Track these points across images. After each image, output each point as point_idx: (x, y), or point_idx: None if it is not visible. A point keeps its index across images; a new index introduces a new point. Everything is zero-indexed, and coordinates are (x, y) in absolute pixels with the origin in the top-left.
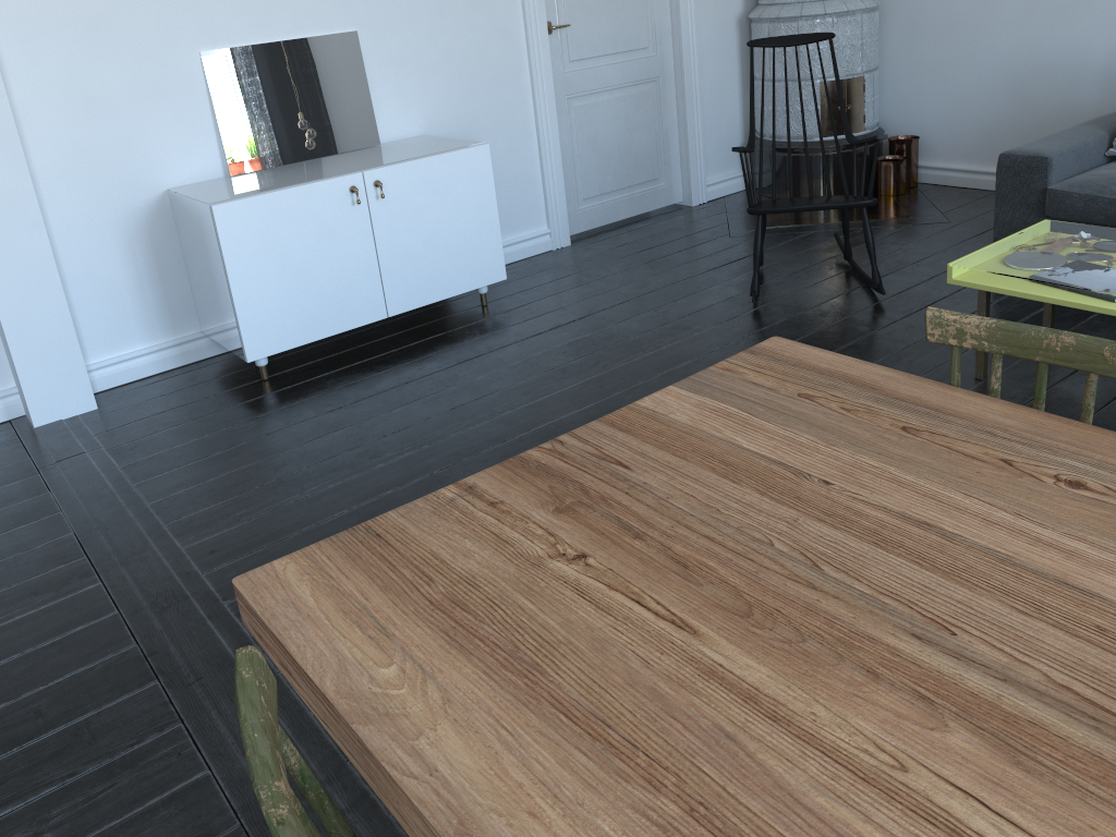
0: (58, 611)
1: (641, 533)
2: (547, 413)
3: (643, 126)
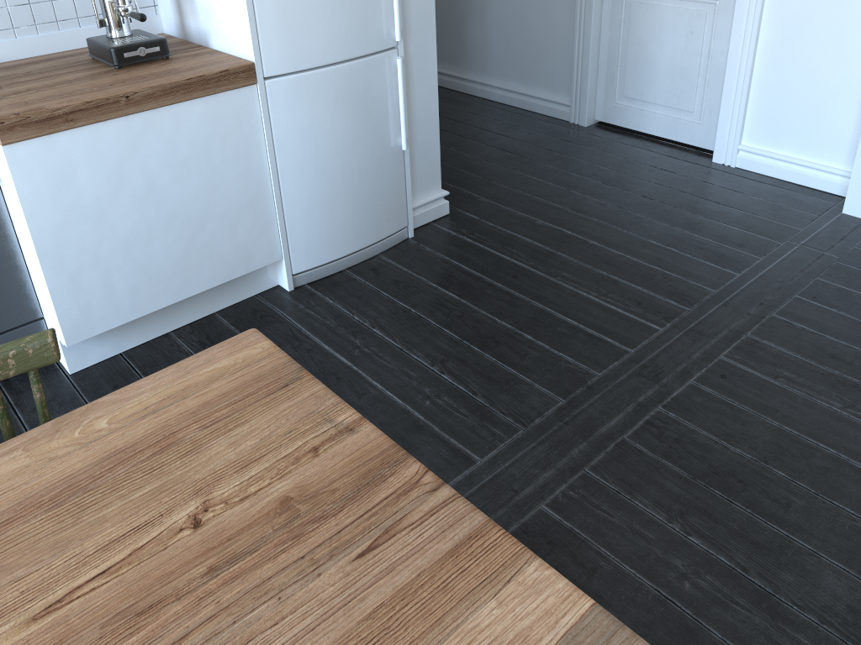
0: (622, 322)
1: (217, 573)
2: None
3: None
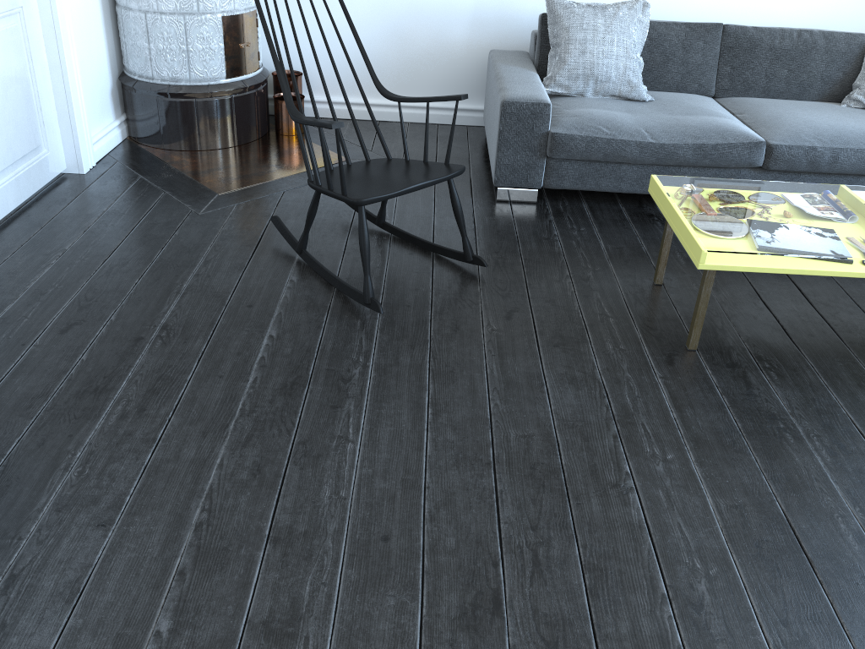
0: None
1: None
2: (390, 645)
3: (16, 77)
